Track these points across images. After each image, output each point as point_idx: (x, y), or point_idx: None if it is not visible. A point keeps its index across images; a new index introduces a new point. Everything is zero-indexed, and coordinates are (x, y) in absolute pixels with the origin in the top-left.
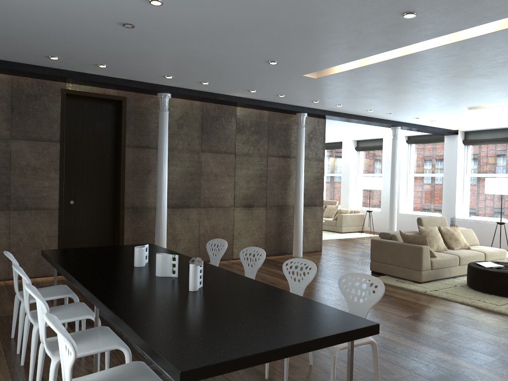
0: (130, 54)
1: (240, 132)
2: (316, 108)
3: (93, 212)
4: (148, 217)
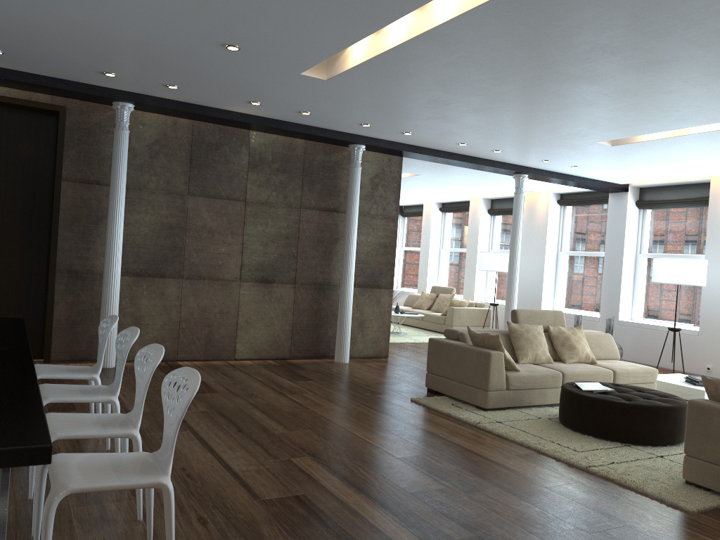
0: (12, 30)
1: (255, 168)
2: (378, 138)
3: (9, 275)
4: (94, 287)
